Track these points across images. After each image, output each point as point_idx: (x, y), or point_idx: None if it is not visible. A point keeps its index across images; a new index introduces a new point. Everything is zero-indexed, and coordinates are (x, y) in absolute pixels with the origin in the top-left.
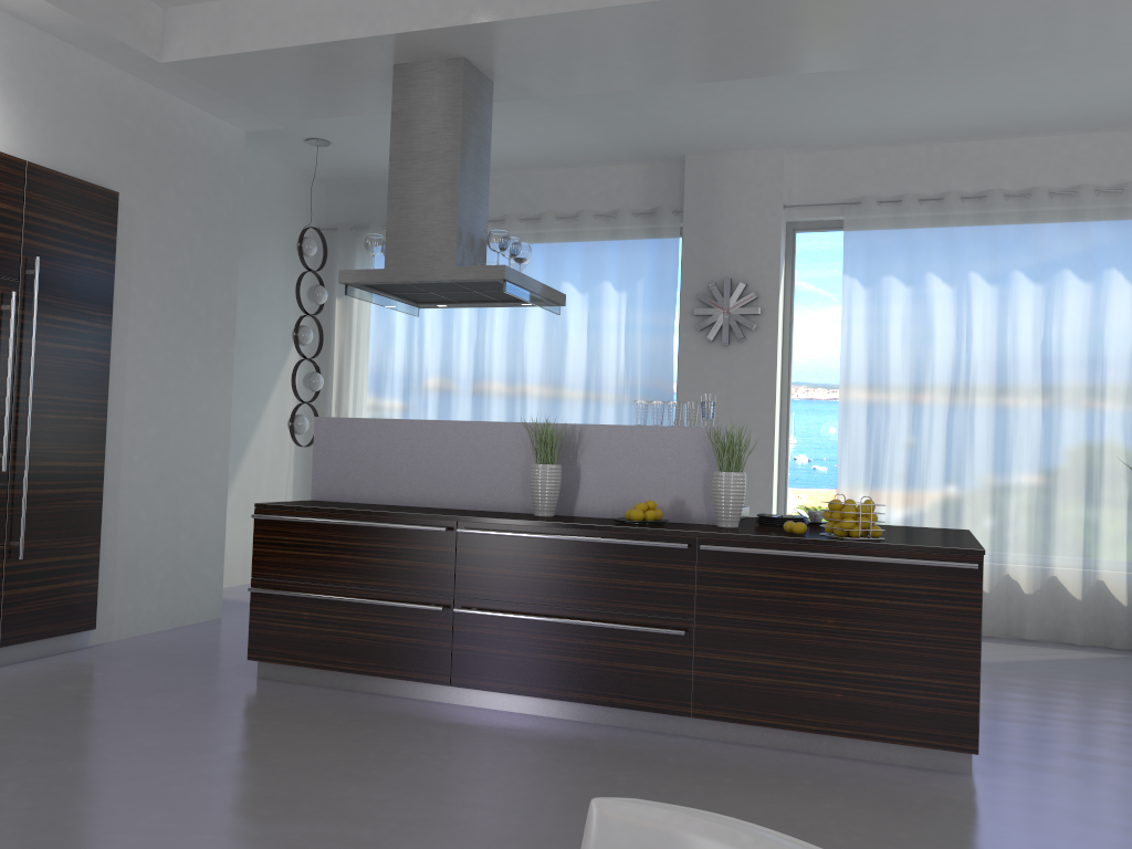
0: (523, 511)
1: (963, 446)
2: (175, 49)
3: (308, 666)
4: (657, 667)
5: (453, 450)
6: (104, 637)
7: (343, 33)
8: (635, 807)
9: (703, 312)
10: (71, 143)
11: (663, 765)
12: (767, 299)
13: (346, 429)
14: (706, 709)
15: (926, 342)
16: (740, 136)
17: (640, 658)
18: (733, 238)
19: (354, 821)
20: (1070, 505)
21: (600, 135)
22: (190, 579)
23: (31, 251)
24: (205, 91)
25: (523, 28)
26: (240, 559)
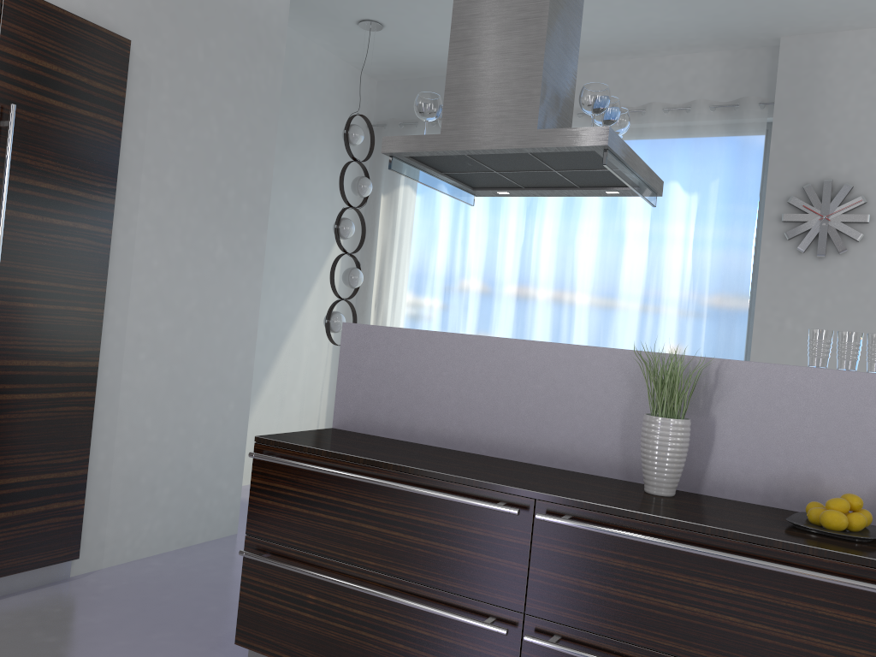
0: (621, 477)
1: None
2: None
3: None
4: None
5: (522, 380)
6: (92, 564)
7: None
8: None
9: (794, 218)
10: None
11: None
12: None
13: (380, 341)
14: None
15: None
16: (862, 7)
17: None
18: (837, 132)
19: None
20: None
21: (687, 9)
22: (202, 493)
23: (7, 98)
24: None
25: None
26: None
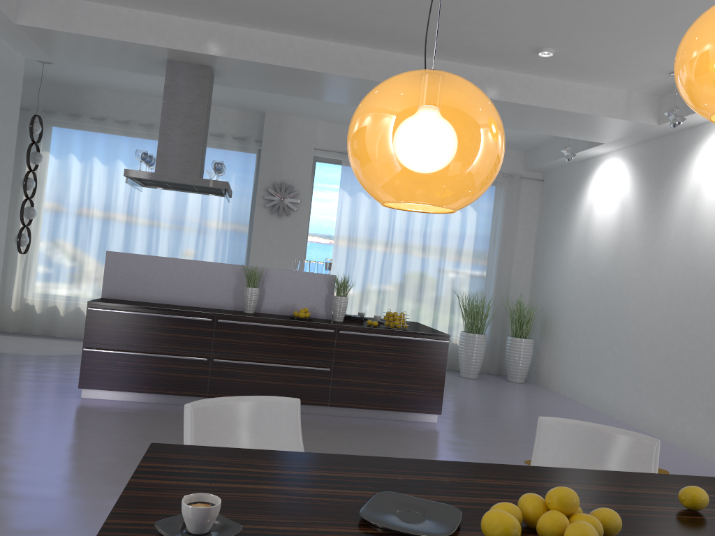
0: (233, 309)
1: (387, 277)
2: (27, 18)
3: (120, 390)
4: (314, 384)
5: (195, 276)
6: None
7: (151, 41)
8: (549, 417)
9: (270, 198)
10: None
11: (329, 427)
12: (303, 195)
13: (127, 259)
14: (335, 402)
15: (375, 226)
16: (300, 110)
17: (306, 381)
18: (288, 161)
19: None
20: (428, 307)
21: (228, 95)
22: None
23: None
24: (26, 39)
25: (255, 65)
26: None
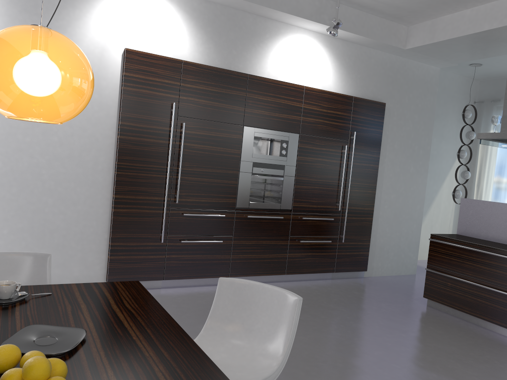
0: None
1: None
2: (411, 43)
3: (448, 306)
4: None
5: None
6: (369, 274)
7: (486, 27)
8: None
9: None
10: (369, 86)
11: None
12: None
13: (475, 205)
14: None
15: None
16: None
17: None
18: None
19: (456, 379)
20: None
21: None
22: (403, 257)
23: (353, 129)
24: (422, 56)
25: None
26: (426, 249)
